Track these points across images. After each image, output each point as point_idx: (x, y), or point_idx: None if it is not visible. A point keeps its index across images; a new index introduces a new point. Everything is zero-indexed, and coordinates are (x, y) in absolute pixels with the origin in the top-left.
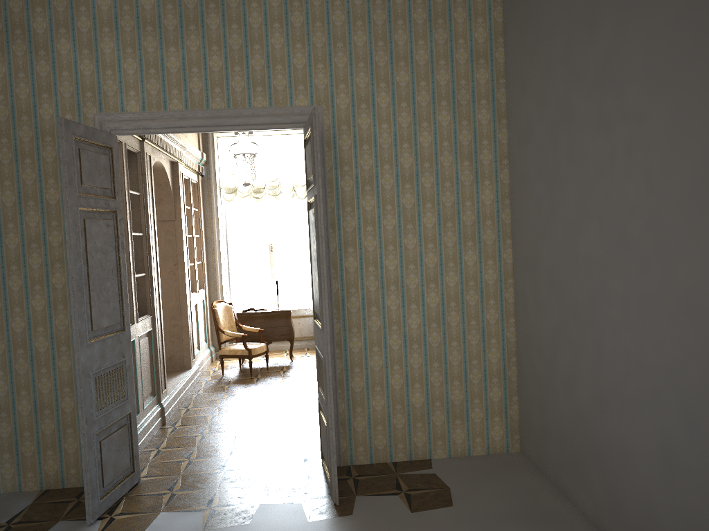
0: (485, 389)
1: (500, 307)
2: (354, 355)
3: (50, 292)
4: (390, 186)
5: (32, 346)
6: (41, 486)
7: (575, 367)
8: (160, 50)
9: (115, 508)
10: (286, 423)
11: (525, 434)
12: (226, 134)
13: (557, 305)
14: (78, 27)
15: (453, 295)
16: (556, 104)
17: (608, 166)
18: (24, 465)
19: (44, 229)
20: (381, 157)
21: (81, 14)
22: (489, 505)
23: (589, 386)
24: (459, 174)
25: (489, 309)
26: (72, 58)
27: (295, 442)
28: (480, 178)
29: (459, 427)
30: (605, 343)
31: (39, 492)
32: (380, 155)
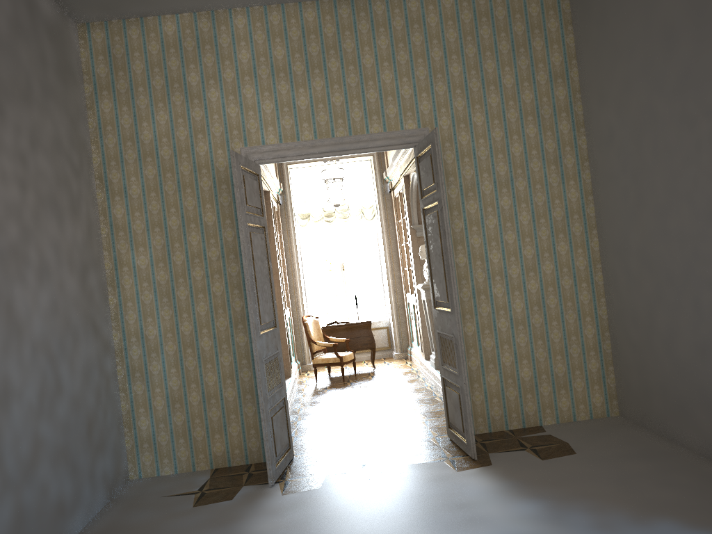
0: (584, 362)
1: (592, 289)
2: (469, 338)
3: (211, 298)
4: (490, 191)
5: (199, 346)
6: (211, 465)
7: (674, 326)
8: (291, 91)
9: (284, 475)
10: (397, 411)
11: (624, 398)
12: (298, 165)
13: (650, 277)
14: (224, 78)
15: (550, 281)
16: (637, 110)
17: (694, 154)
18: (196, 448)
19: (204, 246)
20: (480, 167)
21: (226, 67)
22: (607, 450)
23: (689, 339)
24: (547, 177)
25: (582, 291)
26: (220, 103)
27: (413, 423)
28: (566, 179)
29: (564, 396)
30: (703, 299)
31: (211, 470)
32: (479, 165)
